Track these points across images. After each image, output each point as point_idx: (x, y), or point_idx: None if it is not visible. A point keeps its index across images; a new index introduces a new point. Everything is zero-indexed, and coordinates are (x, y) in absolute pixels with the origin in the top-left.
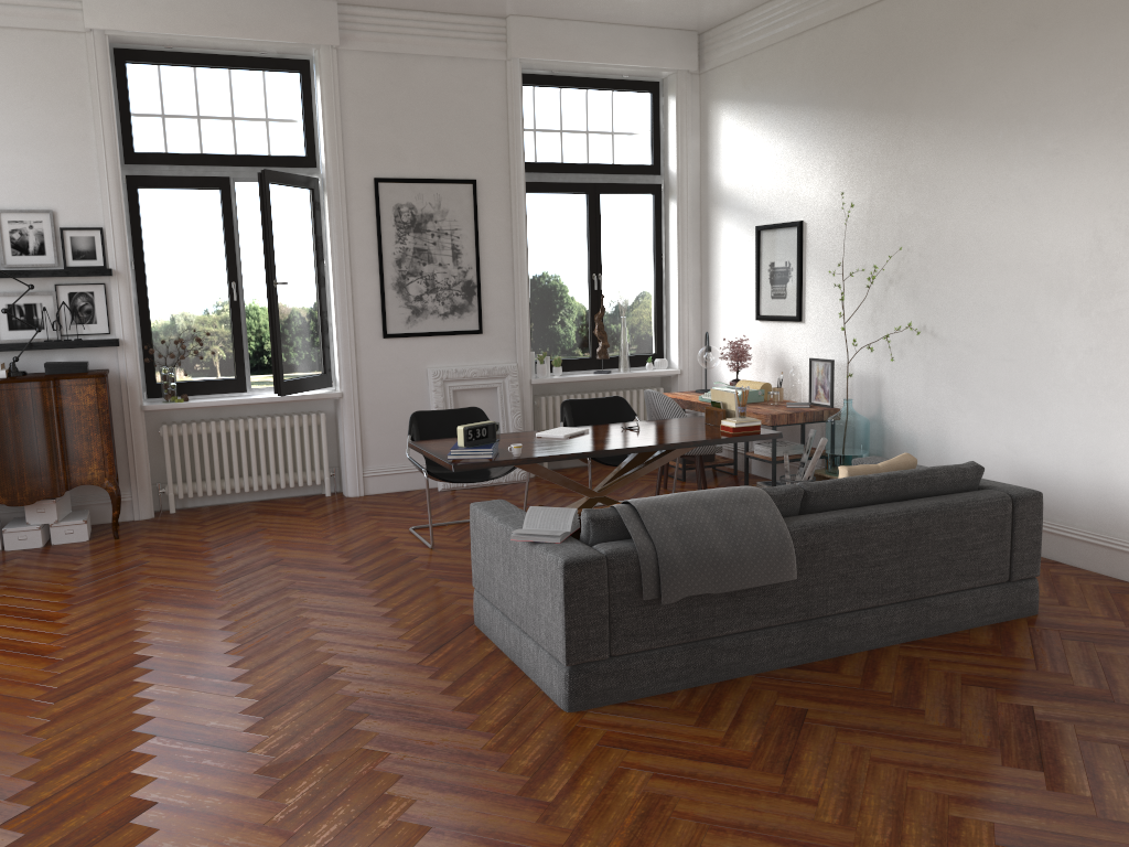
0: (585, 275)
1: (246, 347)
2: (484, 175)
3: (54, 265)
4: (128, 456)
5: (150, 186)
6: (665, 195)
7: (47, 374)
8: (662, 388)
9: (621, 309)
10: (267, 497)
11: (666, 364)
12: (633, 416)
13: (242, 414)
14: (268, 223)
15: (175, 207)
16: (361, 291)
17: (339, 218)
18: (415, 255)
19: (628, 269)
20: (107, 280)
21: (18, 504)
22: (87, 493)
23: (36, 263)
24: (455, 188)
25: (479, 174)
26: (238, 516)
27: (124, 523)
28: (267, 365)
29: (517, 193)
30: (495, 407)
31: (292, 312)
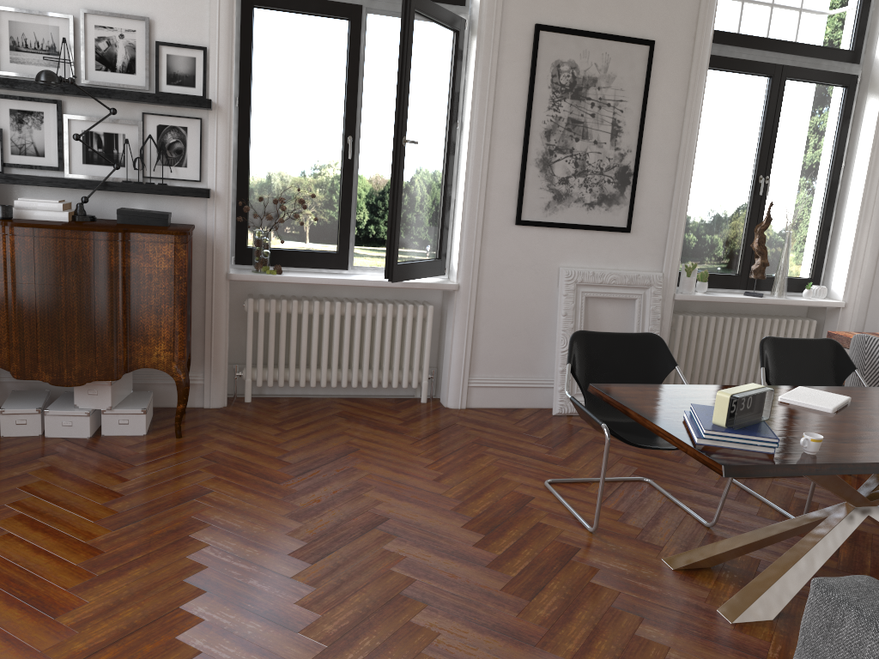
0: (750, 176)
1: (353, 217)
2: (664, 37)
3: (144, 88)
4: (205, 331)
5: (268, 6)
6: (859, 90)
7: (119, 223)
8: (815, 321)
9: (782, 221)
10: (353, 393)
11: (825, 293)
12: (851, 369)
13: (338, 294)
14: (406, 62)
15: (294, 36)
16: (498, 164)
17: (486, 70)
18: (567, 127)
19: (800, 175)
20: (204, 115)
21: (63, 384)
22: (154, 370)
23: (123, 82)
24: (629, 48)
25: (658, 35)
26: (323, 421)
27: (191, 410)
28: (356, 236)
29: (700, 64)
30: (628, 322)
31: (416, 180)
